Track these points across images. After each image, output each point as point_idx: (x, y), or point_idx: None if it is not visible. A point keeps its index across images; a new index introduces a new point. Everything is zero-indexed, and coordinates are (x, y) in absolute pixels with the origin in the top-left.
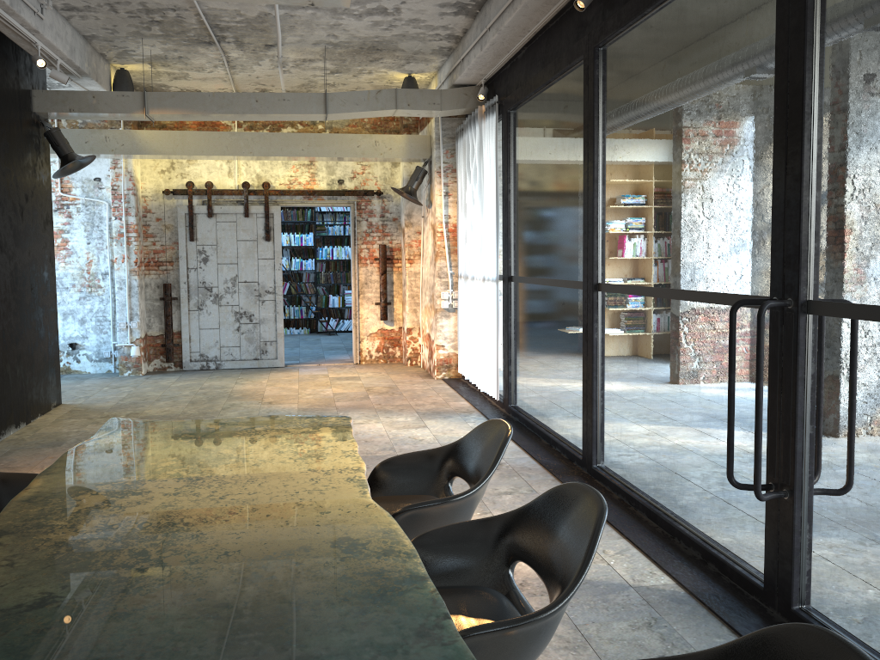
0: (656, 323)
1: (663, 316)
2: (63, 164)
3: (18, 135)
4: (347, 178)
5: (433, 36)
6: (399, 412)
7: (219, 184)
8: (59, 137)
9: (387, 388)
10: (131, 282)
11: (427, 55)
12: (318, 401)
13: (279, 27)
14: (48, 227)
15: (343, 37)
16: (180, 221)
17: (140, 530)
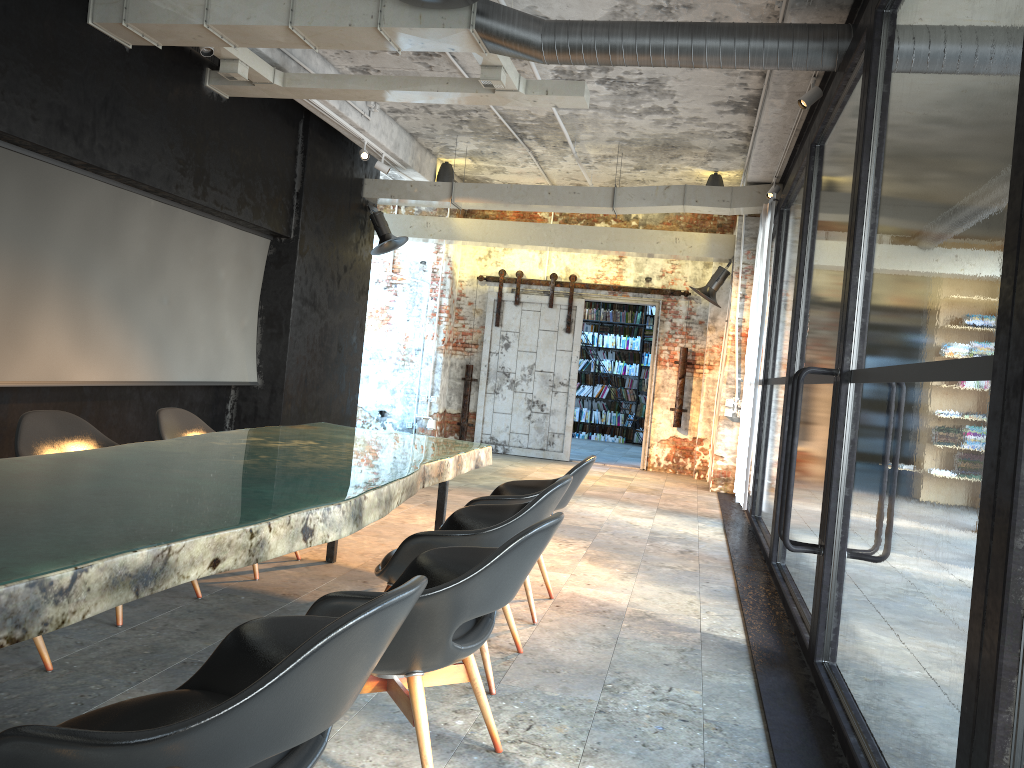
0: None
1: None
2: (380, 243)
3: (345, 215)
4: (655, 276)
5: (721, 133)
6: (640, 505)
7: (529, 274)
8: (380, 220)
9: (650, 490)
10: (436, 359)
11: (724, 152)
12: None
13: (562, 125)
14: (362, 297)
15: (632, 134)
16: (489, 306)
17: (262, 448)
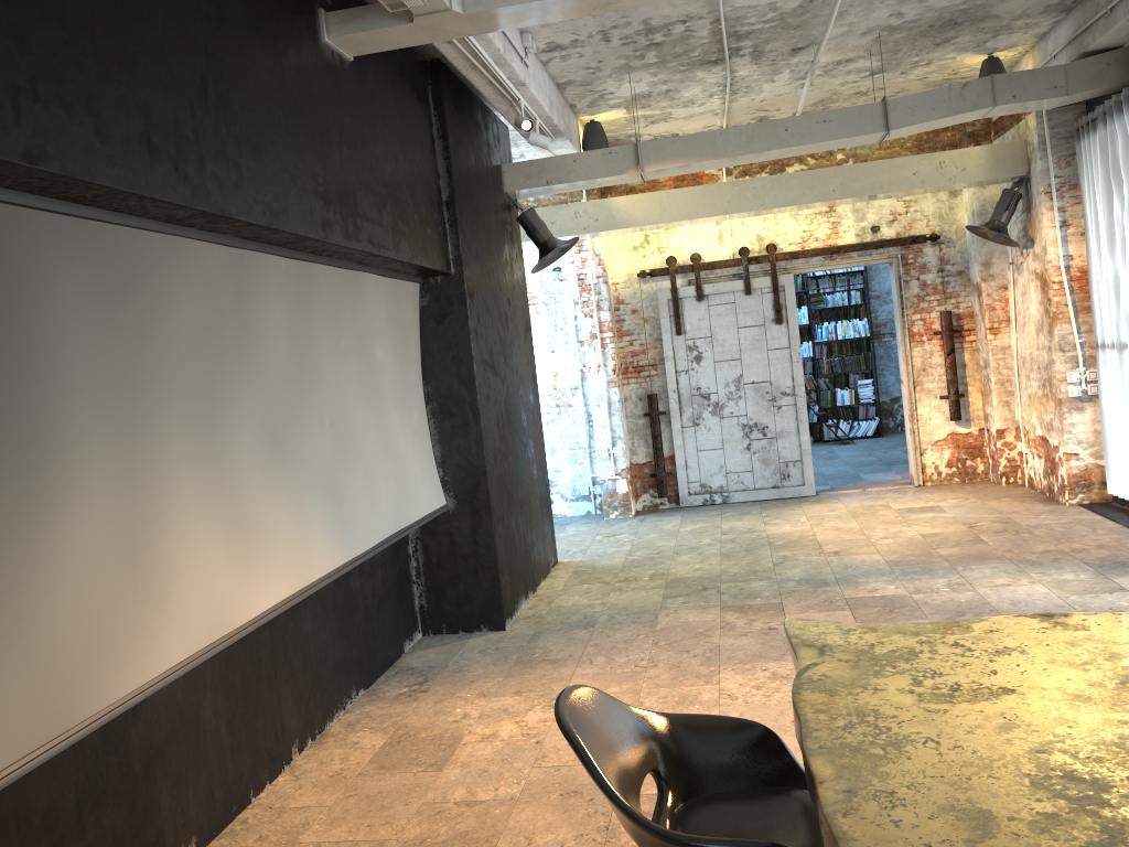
0: None
1: None
2: (542, 254)
3: (495, 224)
4: (884, 222)
5: None
6: (1053, 563)
7: (708, 255)
8: (535, 220)
9: (999, 524)
10: (609, 396)
11: (1033, 17)
12: (907, 549)
13: (835, 13)
14: (528, 336)
15: (911, 13)
16: (662, 310)
17: None
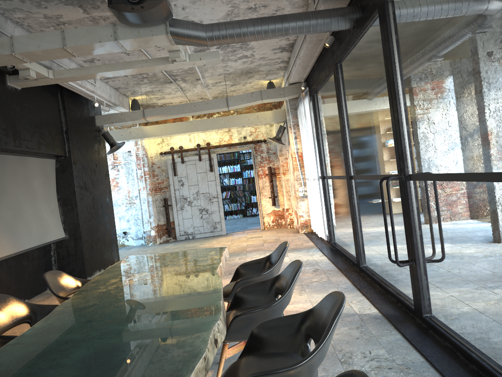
0: None
1: None
2: (111, 147)
3: (90, 137)
4: (248, 135)
5: (274, 62)
6: None
7: (185, 146)
8: (108, 135)
9: (274, 240)
10: (148, 199)
11: (275, 71)
12: (238, 249)
13: (198, 71)
14: (107, 177)
15: (231, 70)
16: (169, 167)
17: (128, 287)
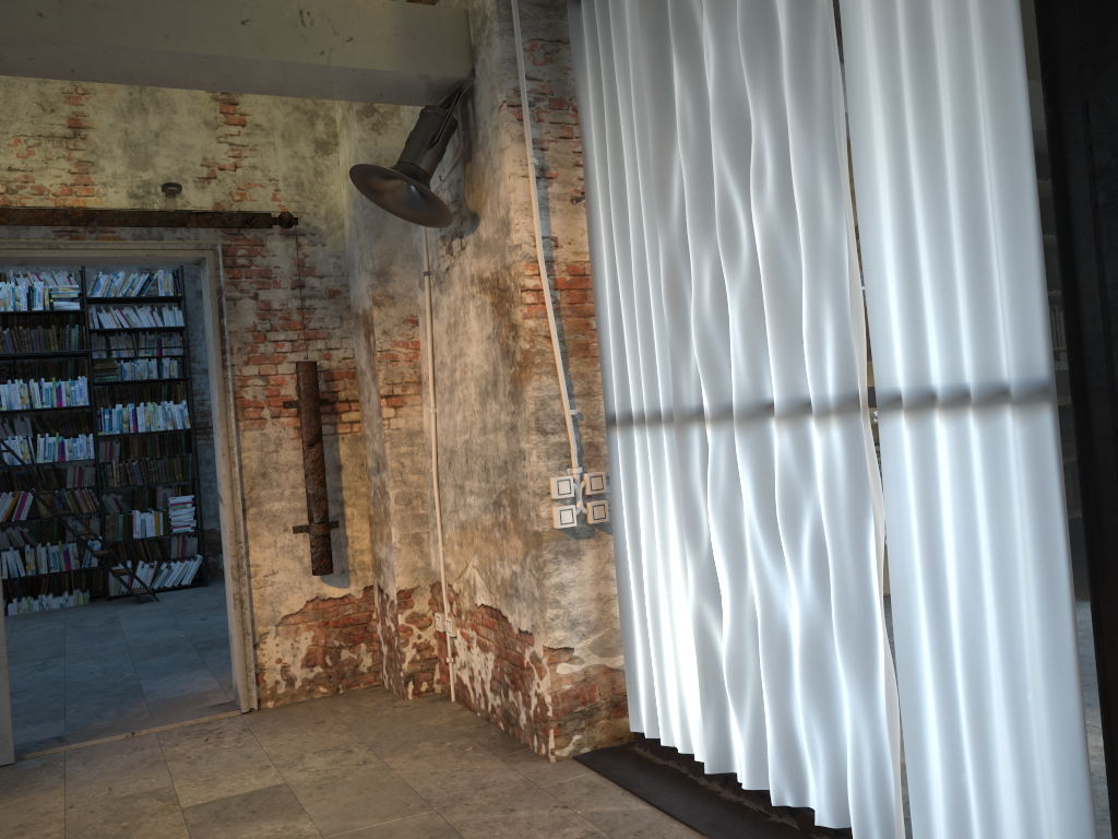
0: None
1: None
2: None
3: None
4: (191, 179)
5: None
6: None
7: None
8: None
9: None
10: None
11: None
12: None
13: None
14: None
15: None
16: None
17: None
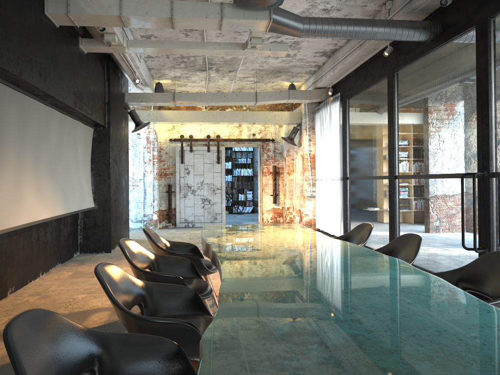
0: (414, 205)
1: (418, 202)
2: (136, 126)
3: (121, 113)
4: (257, 133)
5: (308, 65)
6: None
7: (195, 136)
8: (135, 114)
9: None
10: (154, 183)
11: (303, 74)
12: None
13: (241, 63)
14: (127, 155)
15: (266, 66)
16: (177, 154)
17: (260, 242)
